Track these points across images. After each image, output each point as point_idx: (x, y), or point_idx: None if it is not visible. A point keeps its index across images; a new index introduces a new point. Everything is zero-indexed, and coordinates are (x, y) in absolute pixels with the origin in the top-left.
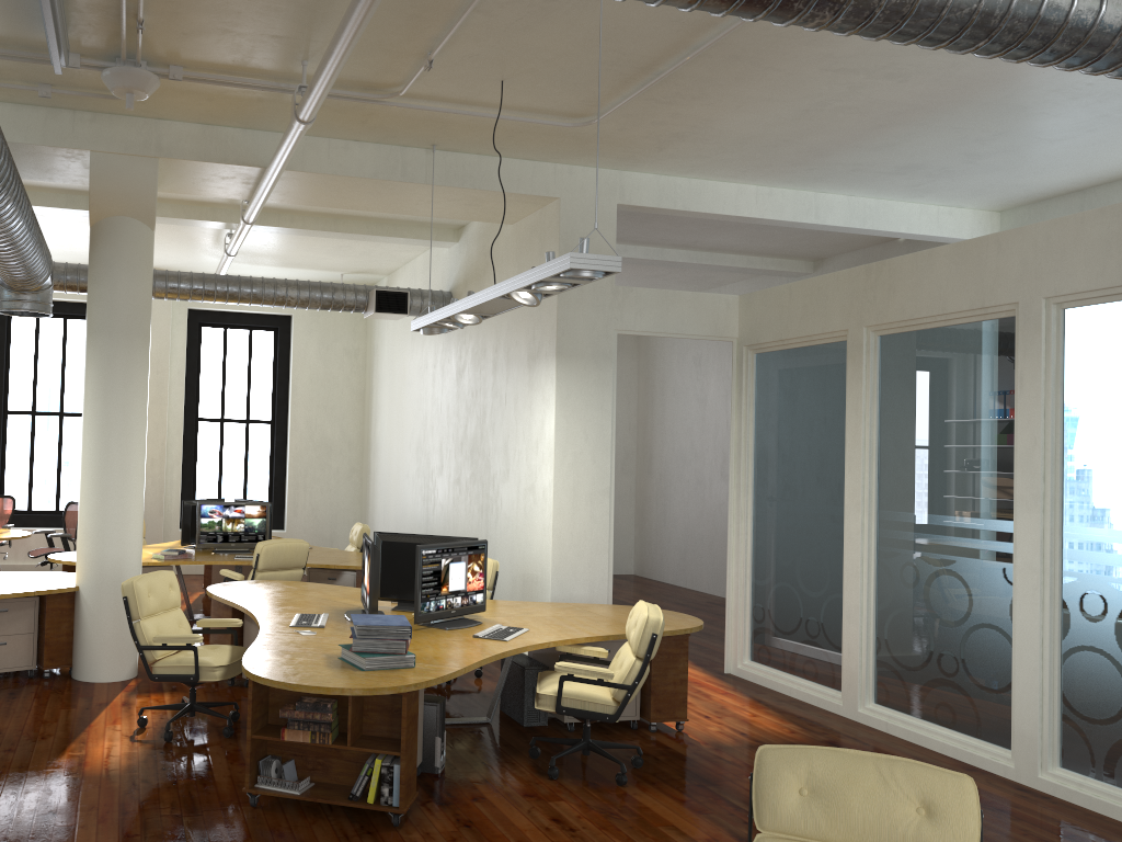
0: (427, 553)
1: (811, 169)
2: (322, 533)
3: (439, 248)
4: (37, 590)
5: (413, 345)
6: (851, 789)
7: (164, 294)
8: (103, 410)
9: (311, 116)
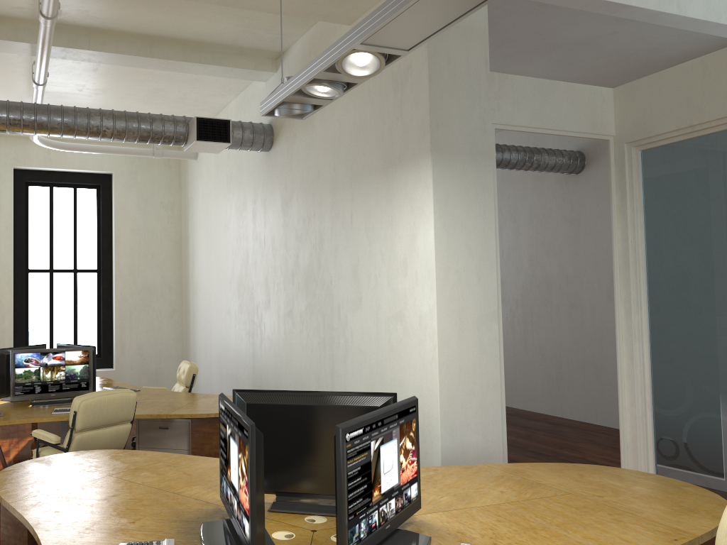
0: (352, 436)
1: None
2: (148, 369)
3: (254, 86)
4: None
5: (229, 188)
6: None
7: None
8: None
9: None
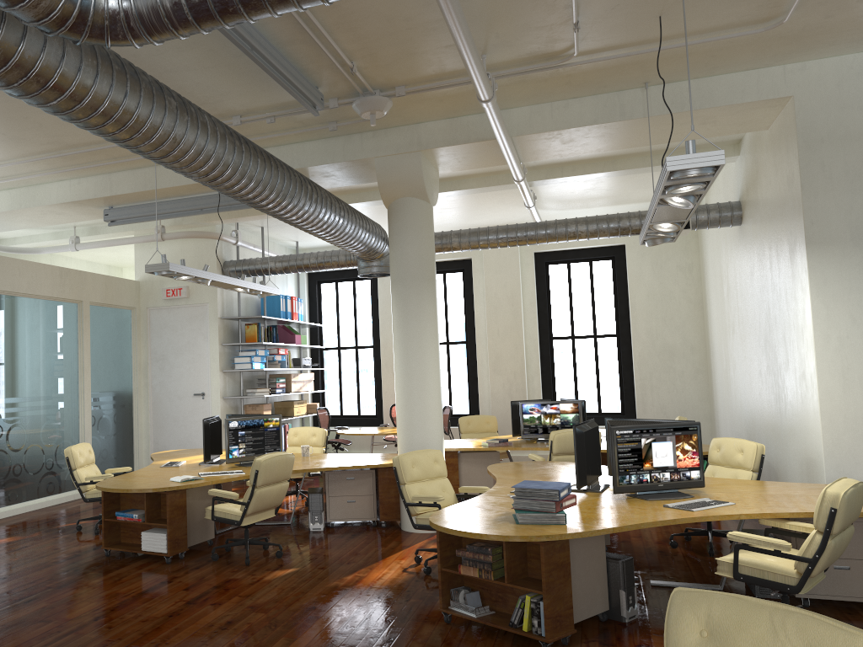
0: (622, 433)
1: None
2: None
3: (729, 163)
4: (367, 464)
5: (723, 254)
6: (741, 635)
7: (477, 246)
8: (402, 336)
9: (486, 96)
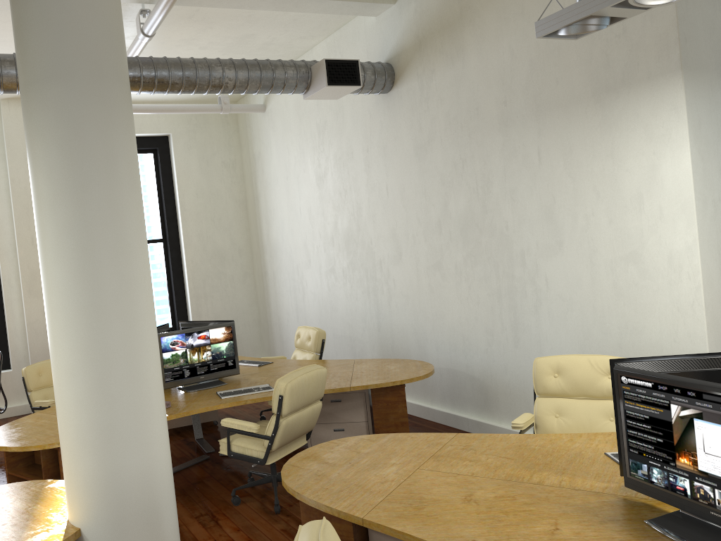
0: None
1: None
2: None
3: (357, 23)
4: None
5: (322, 138)
6: None
7: None
8: (79, 217)
9: None
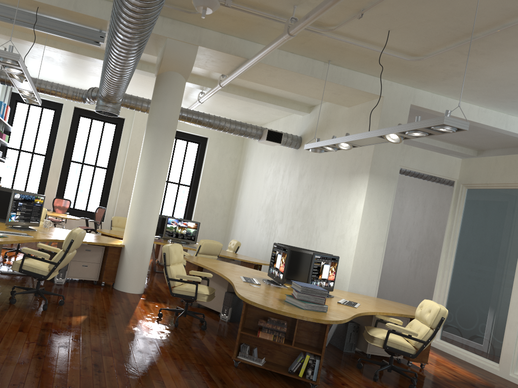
0: (317, 257)
1: (514, 101)
2: None
3: (296, 115)
4: (107, 243)
5: (271, 160)
6: None
7: None
8: (150, 163)
9: (297, 32)
